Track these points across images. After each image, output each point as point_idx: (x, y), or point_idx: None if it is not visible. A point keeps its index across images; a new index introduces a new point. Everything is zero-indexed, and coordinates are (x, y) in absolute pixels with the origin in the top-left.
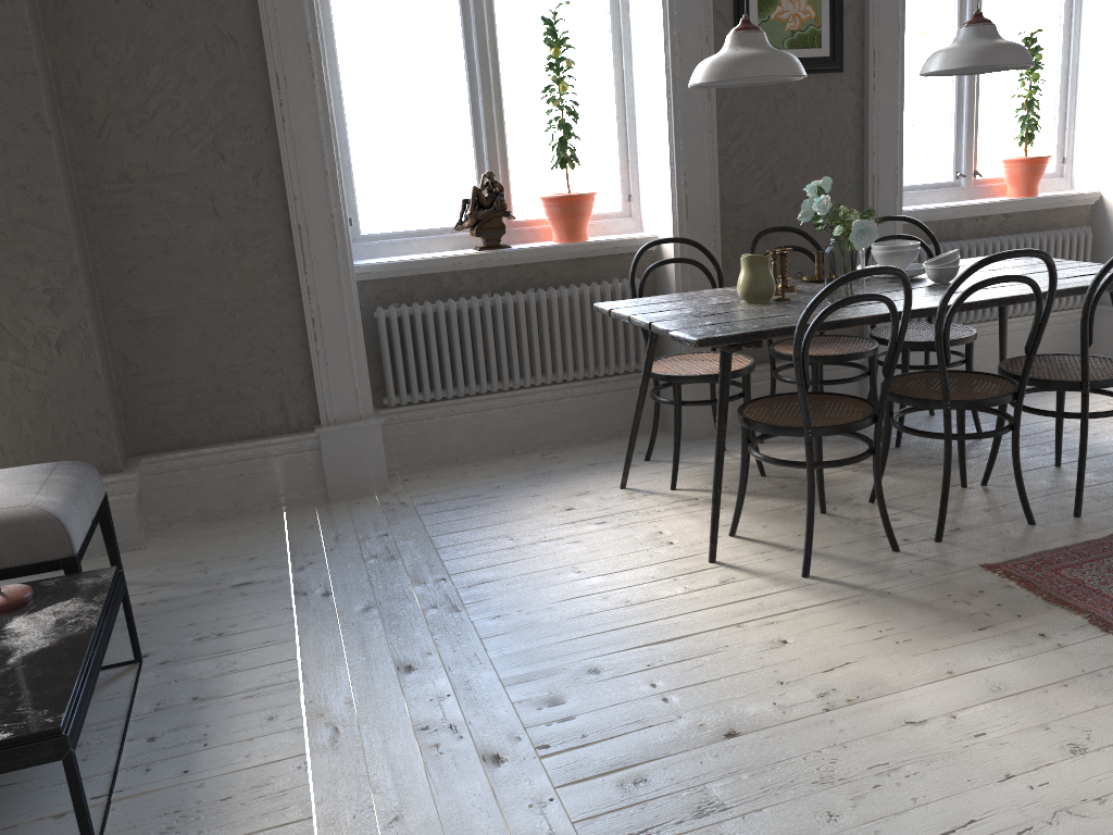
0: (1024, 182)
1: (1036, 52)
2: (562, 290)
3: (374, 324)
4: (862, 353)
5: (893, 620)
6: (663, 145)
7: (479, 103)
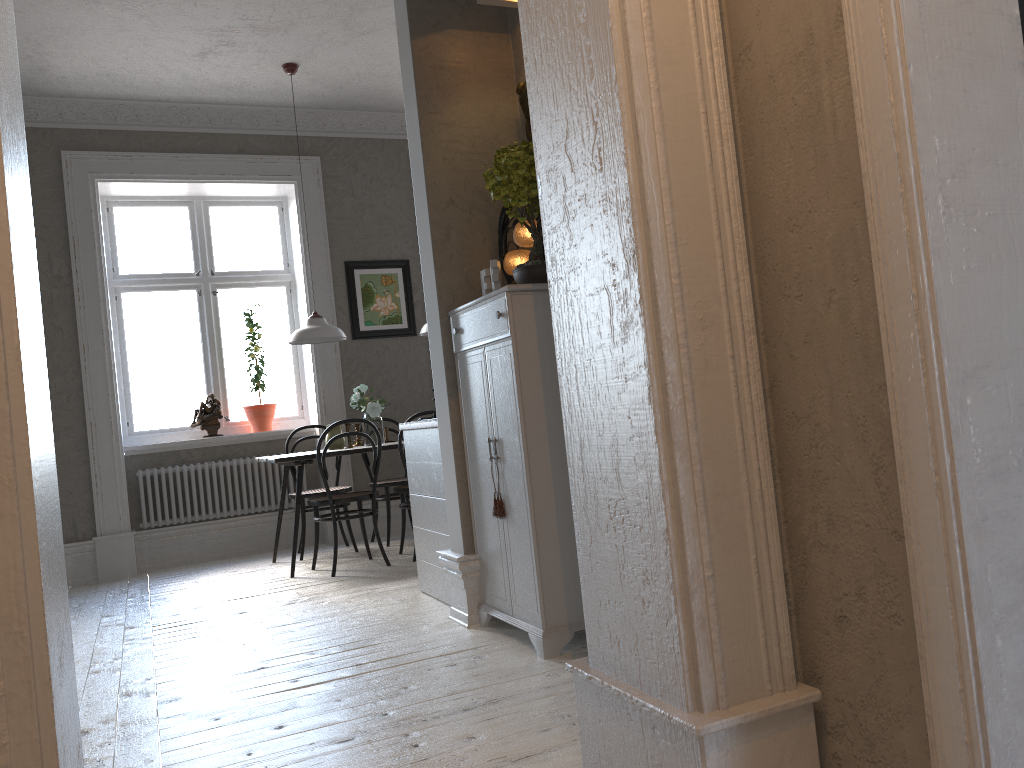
0: None
1: None
2: (254, 458)
3: (137, 480)
4: None
5: (357, 582)
6: (312, 376)
7: (209, 358)
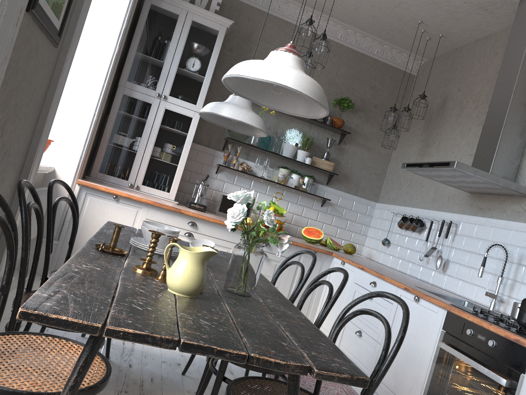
0: None
1: None
2: None
3: None
4: None
5: None
6: None
7: None
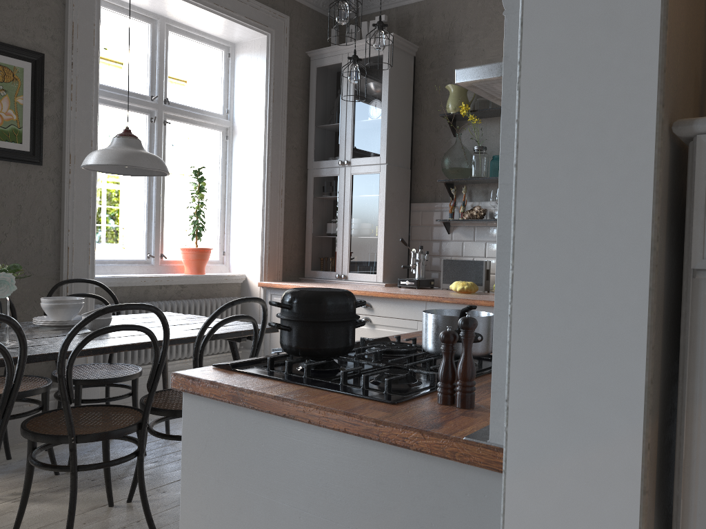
0: (195, 264)
1: (202, 180)
2: None
3: None
4: (31, 391)
5: None
6: None
7: None
